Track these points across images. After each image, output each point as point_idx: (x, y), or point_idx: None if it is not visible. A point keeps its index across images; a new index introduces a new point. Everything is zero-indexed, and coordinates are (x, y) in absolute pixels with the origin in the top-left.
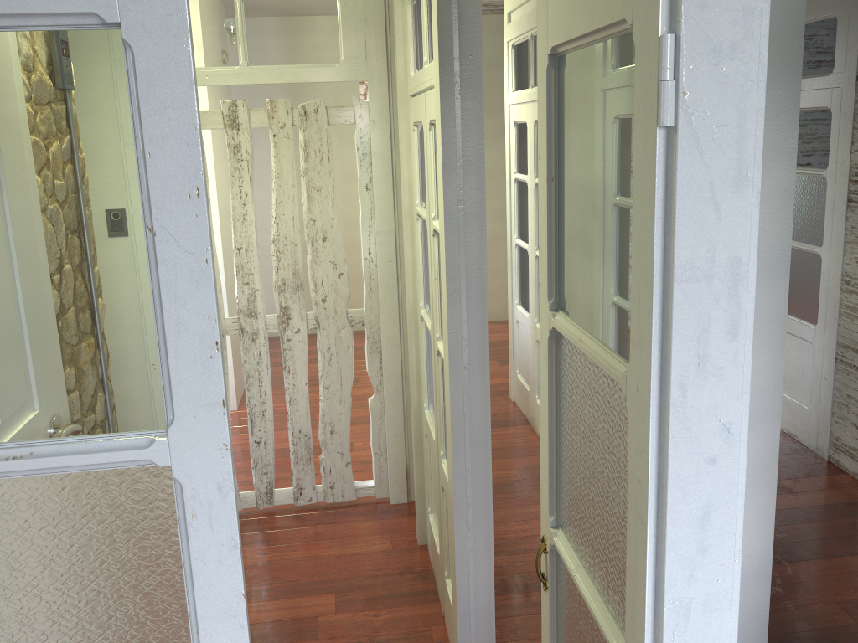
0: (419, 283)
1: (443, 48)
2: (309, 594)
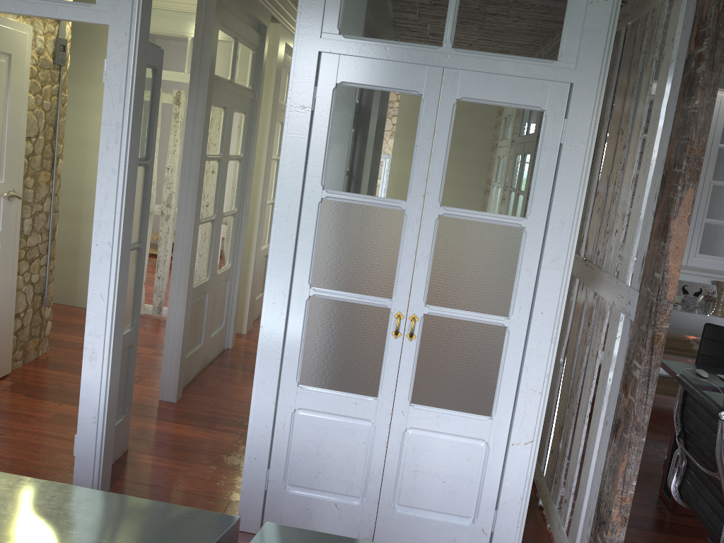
0: (234, 196)
1: (193, 69)
2: (145, 347)
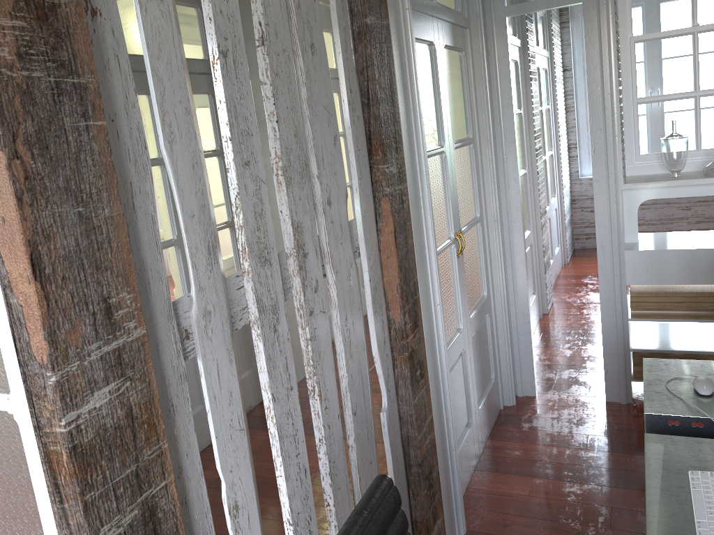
0: None
1: None
2: None
